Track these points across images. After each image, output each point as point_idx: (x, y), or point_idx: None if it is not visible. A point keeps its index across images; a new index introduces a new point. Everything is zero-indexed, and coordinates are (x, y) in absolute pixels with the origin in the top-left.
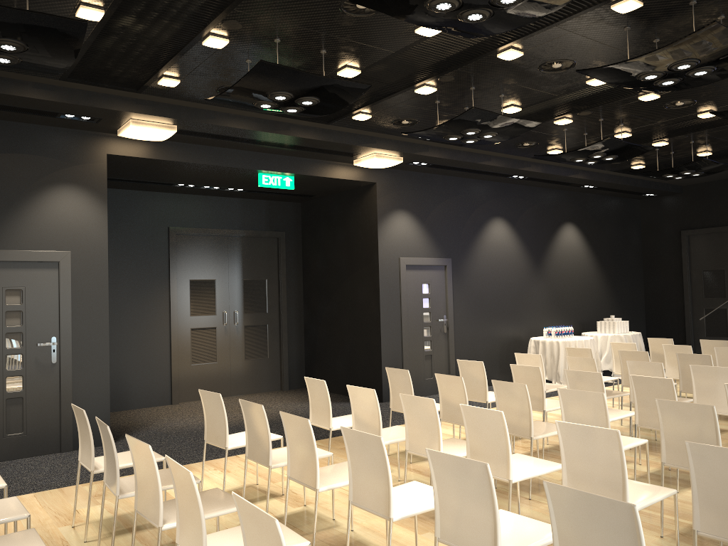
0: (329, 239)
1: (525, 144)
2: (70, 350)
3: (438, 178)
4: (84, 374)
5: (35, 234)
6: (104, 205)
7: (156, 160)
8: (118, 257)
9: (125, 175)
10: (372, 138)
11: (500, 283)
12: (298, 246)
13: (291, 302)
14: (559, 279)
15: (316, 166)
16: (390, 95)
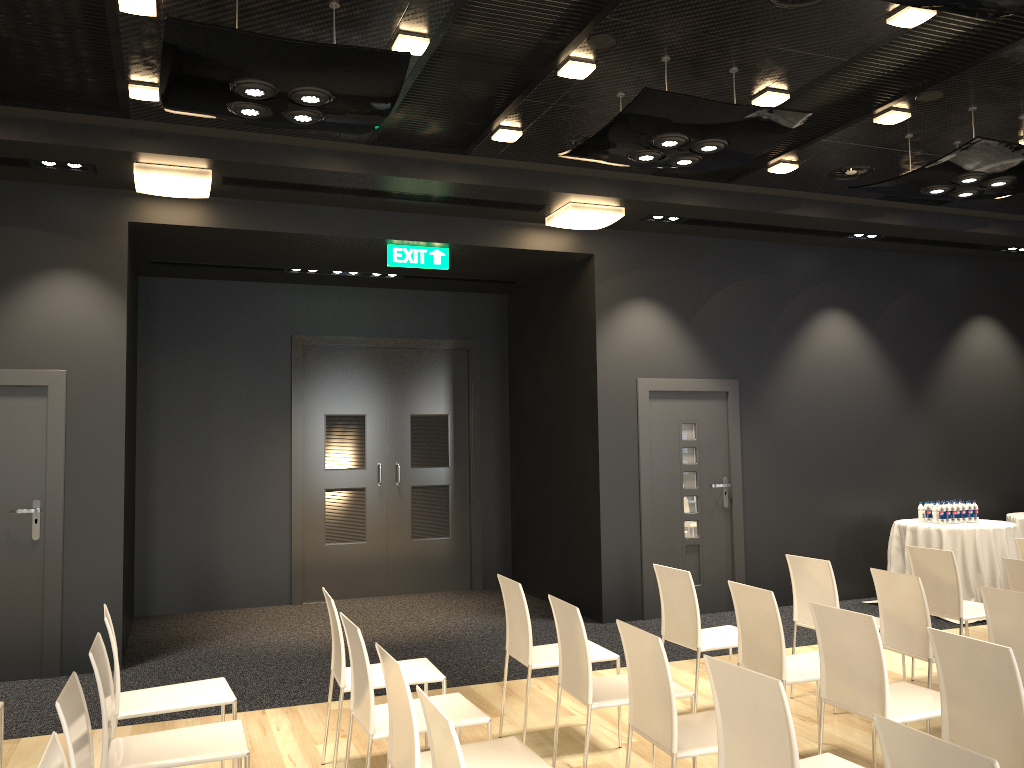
0: (539, 351)
1: (849, 172)
2: (61, 521)
3: (713, 244)
4: (83, 558)
5: (12, 344)
6: (121, 299)
7: (211, 229)
8: (213, 381)
9: (198, 256)
10: (558, 176)
11: (837, 422)
12: (502, 362)
13: (490, 451)
14: (961, 416)
15: (482, 230)
16: (526, 88)
